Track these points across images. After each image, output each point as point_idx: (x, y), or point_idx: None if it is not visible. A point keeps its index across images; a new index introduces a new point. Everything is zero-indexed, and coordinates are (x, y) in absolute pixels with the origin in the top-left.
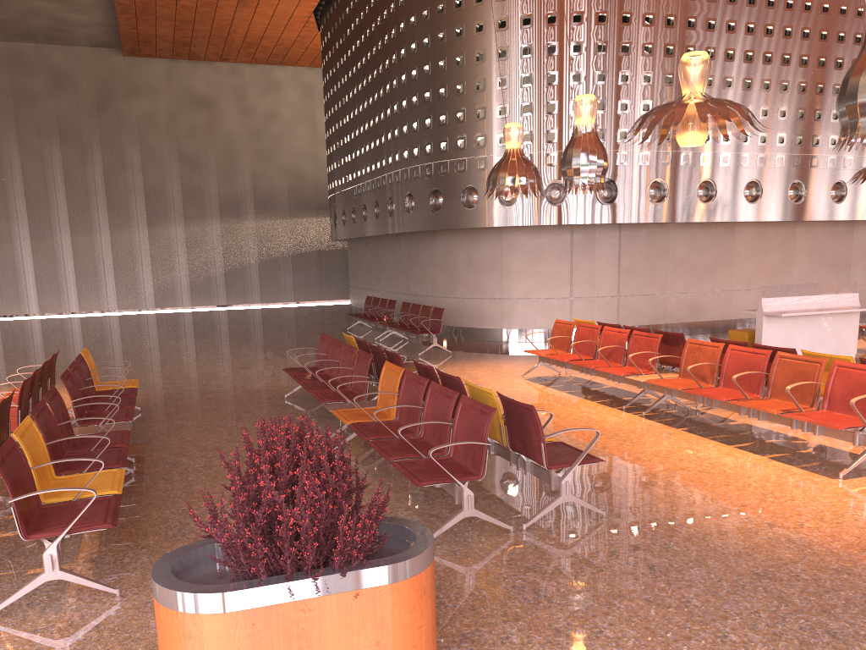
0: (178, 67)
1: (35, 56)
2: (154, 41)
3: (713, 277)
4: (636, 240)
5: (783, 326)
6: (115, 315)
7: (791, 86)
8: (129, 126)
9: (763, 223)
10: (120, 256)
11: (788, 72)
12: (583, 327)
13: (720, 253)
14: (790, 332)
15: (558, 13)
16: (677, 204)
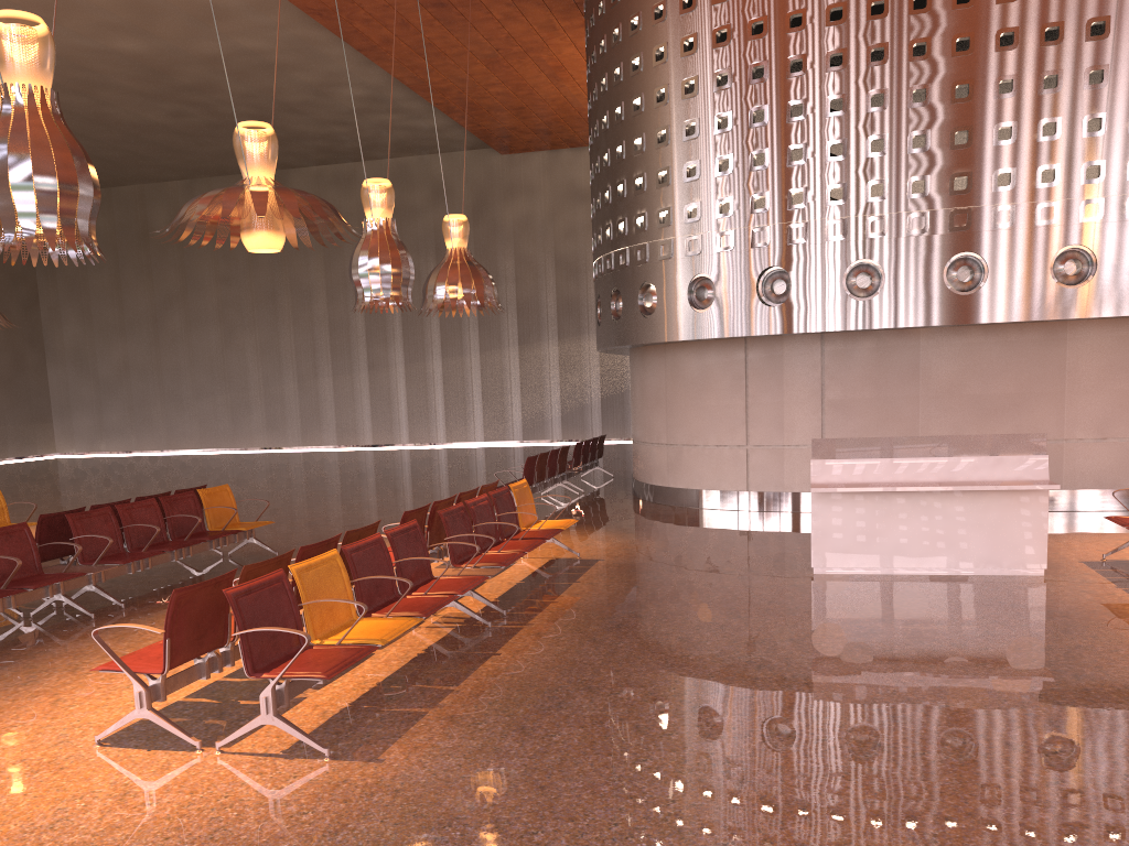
0: (558, 158)
1: (417, 169)
2: (513, 135)
3: (1017, 415)
4: (853, 358)
5: (857, 508)
6: (468, 447)
7: None
8: (504, 233)
9: None
10: (489, 380)
11: None
12: (473, 494)
13: (1033, 375)
14: (874, 519)
15: (696, 35)
16: (904, 298)
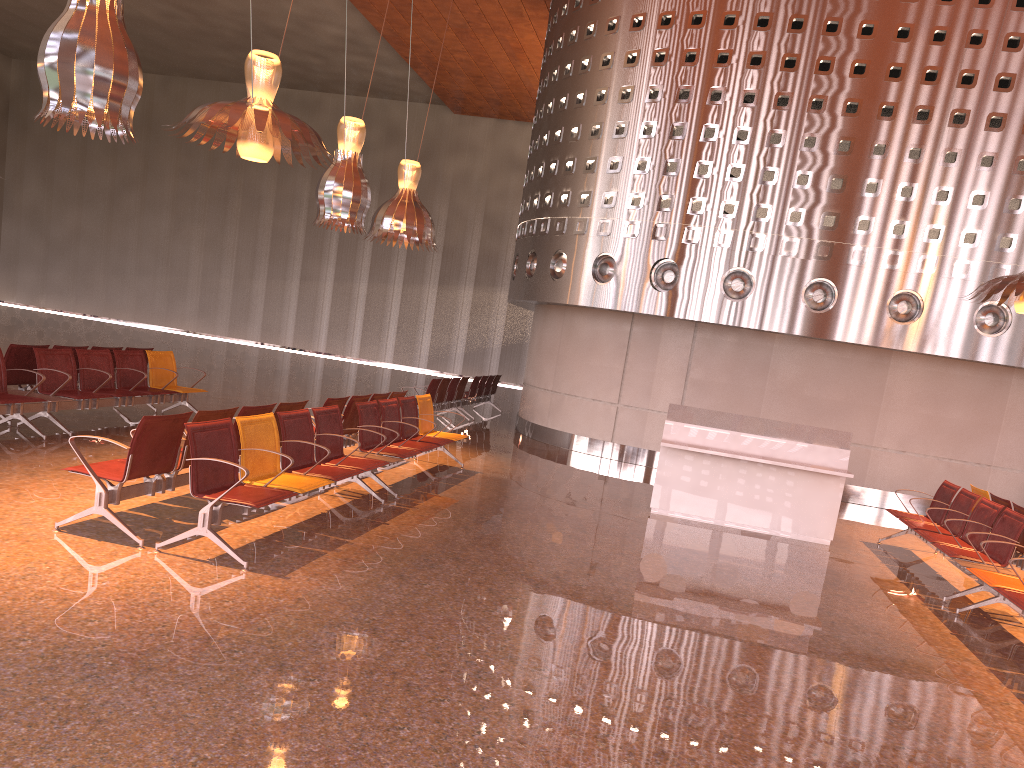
0: (503, 127)
1: (376, 110)
2: (467, 98)
3: (839, 420)
4: (718, 347)
5: (695, 466)
6: (377, 366)
7: (1001, 162)
8: (444, 183)
9: (944, 360)
10: (406, 310)
11: (998, 140)
12: (384, 397)
13: (858, 389)
14: (706, 477)
15: (639, 52)
16: (767, 306)
